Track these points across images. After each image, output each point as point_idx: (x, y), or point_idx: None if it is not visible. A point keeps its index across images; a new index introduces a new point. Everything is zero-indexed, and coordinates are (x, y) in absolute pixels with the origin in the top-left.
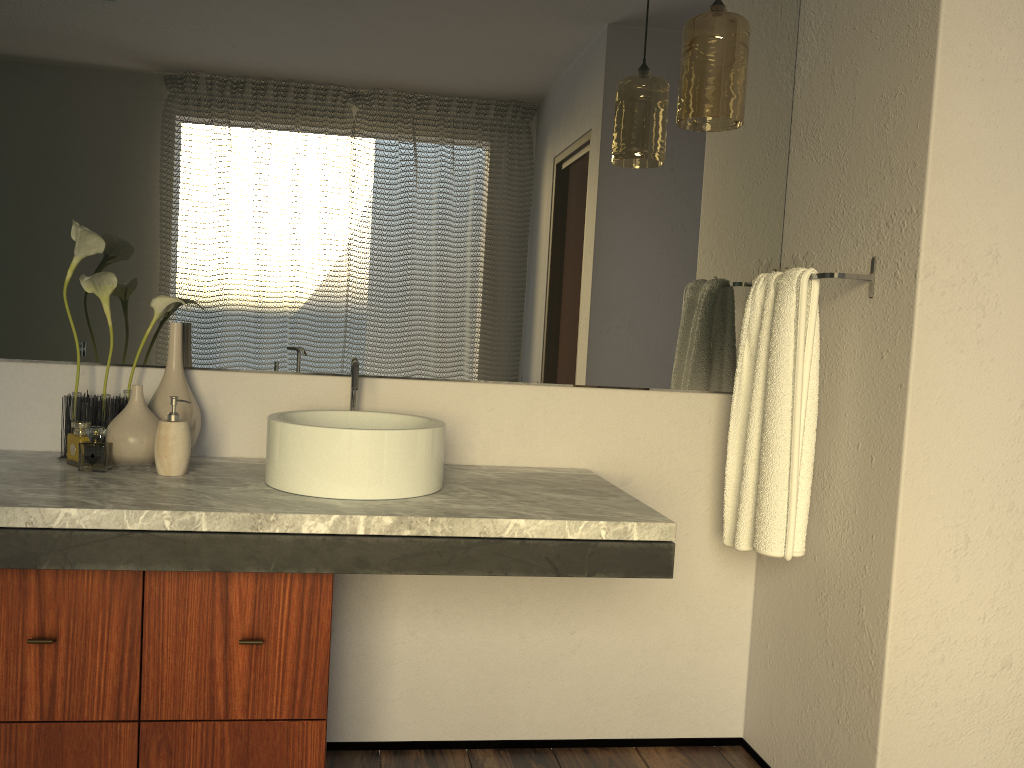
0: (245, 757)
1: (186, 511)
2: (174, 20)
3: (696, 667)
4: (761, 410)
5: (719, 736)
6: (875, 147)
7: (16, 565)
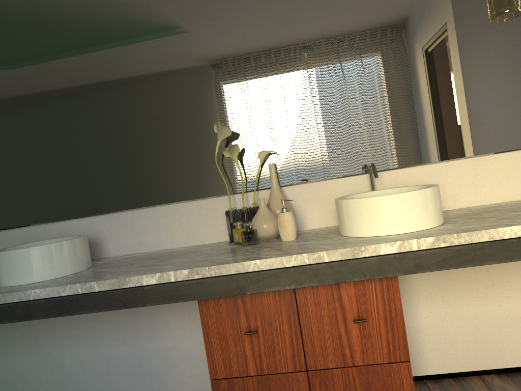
0: (368, 386)
1: (315, 252)
2: (240, 12)
3: None
4: None
5: None
6: None
7: (235, 293)
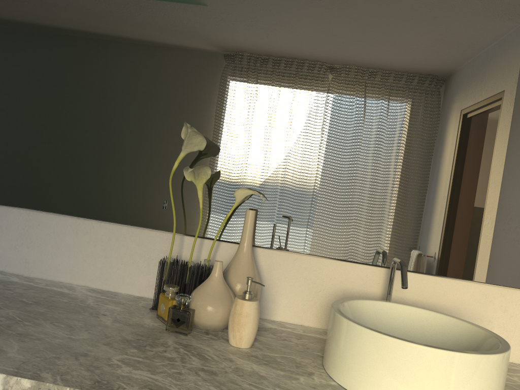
0: None
1: None
2: None
3: None
4: None
5: None
6: None
7: None
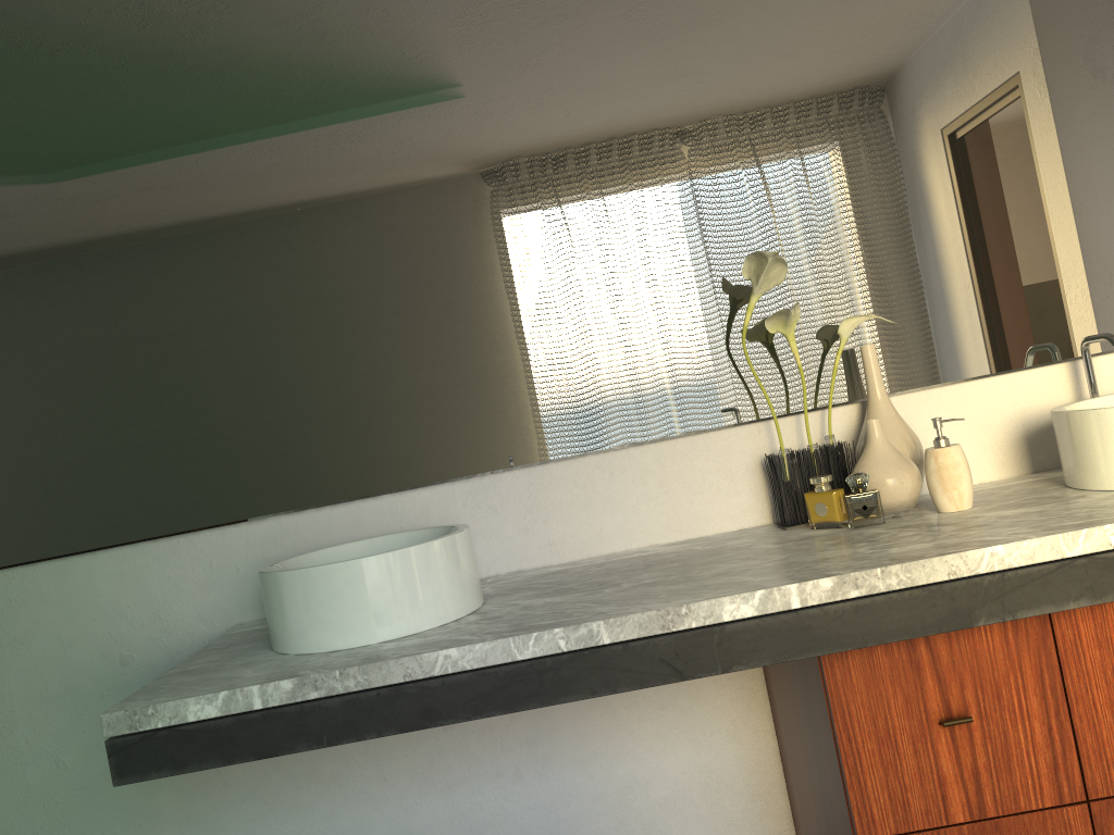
0: None
1: None
2: (770, 16)
3: None
4: None
5: None
6: None
7: (948, 627)
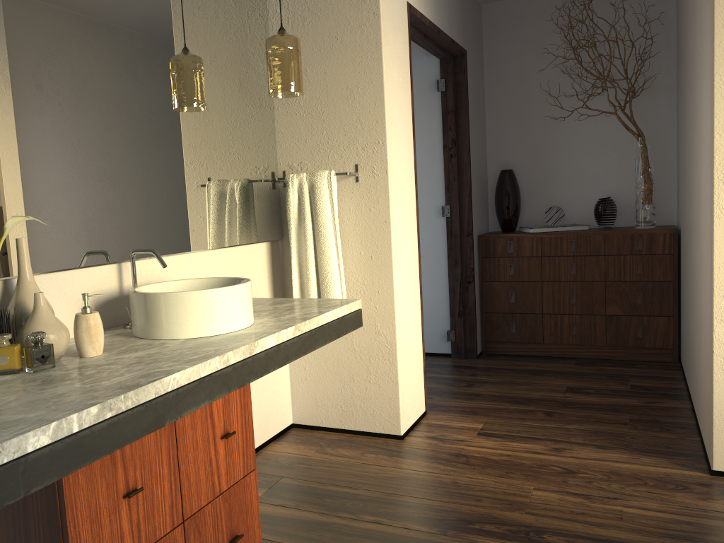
0: (230, 513)
1: (224, 353)
2: None
3: (275, 394)
4: (313, 244)
5: (285, 427)
6: (347, 111)
7: (154, 429)
